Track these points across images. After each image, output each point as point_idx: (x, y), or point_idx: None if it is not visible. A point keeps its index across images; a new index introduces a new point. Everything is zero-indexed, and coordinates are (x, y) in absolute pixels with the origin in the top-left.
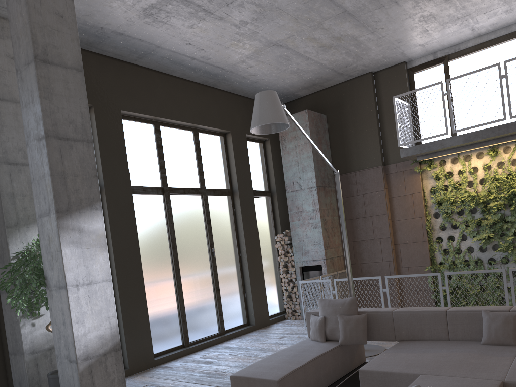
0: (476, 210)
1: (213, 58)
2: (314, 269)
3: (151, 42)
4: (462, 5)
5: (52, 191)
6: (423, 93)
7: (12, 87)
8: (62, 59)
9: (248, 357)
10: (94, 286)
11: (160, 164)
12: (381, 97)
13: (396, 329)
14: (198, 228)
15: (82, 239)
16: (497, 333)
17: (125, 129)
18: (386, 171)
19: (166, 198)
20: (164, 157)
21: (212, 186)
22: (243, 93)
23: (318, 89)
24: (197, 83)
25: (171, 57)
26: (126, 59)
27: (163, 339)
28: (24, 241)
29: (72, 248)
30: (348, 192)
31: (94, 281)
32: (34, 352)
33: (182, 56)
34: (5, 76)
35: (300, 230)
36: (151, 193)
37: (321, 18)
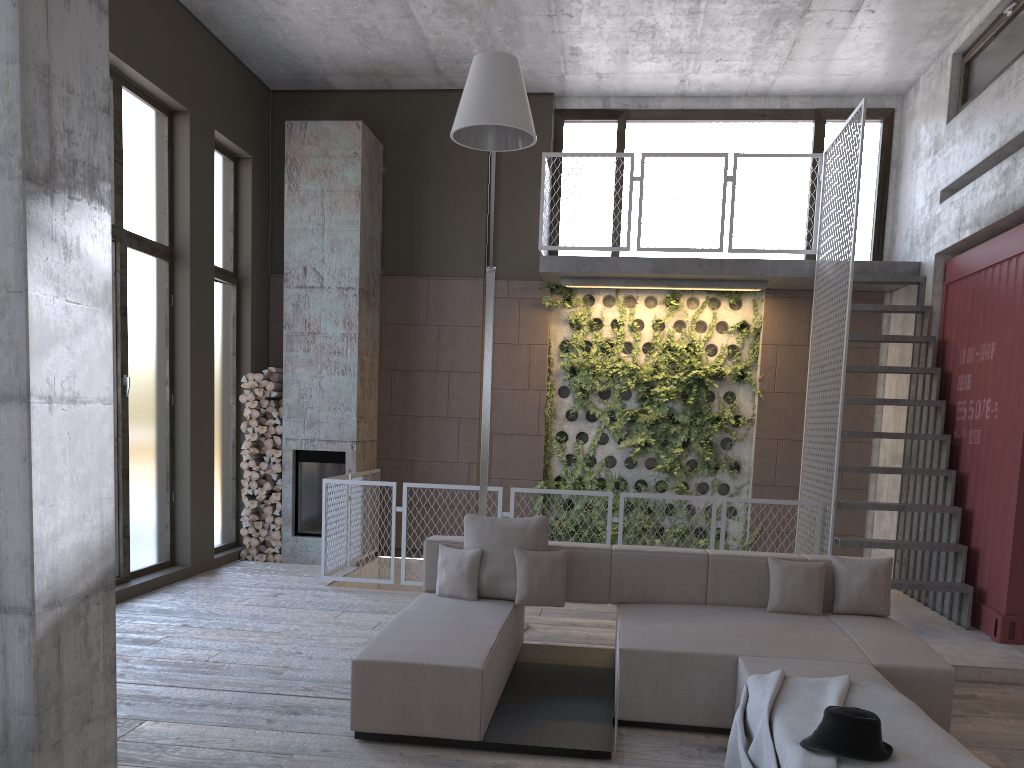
0: (626, 395)
1: None
2: (324, 460)
3: None
4: (702, 33)
5: (21, 111)
6: (575, 165)
7: None
8: None
9: (241, 631)
10: (81, 410)
11: None
12: None
13: (614, 582)
14: None
15: (69, 274)
16: (794, 595)
17: None
18: None
19: None
20: None
21: (135, 228)
22: (221, 34)
23: (375, 86)
24: None
25: None
26: None
27: None
28: None
29: (49, 293)
30: (408, 316)
31: (82, 398)
32: None
33: None
34: None
35: (307, 372)
36: None
37: None
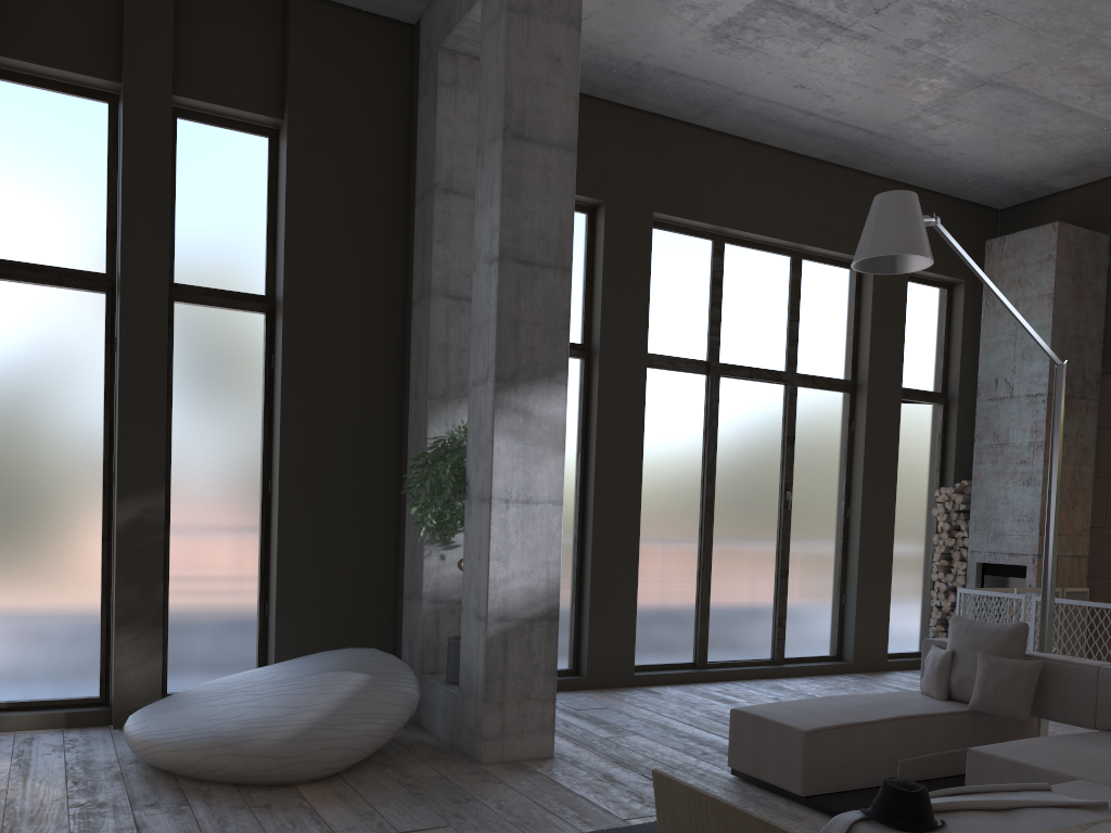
0: None
1: (850, 111)
2: (1008, 574)
3: (726, 84)
4: None
5: (495, 345)
6: None
7: (473, 172)
8: (545, 131)
9: None
10: (533, 507)
11: (711, 317)
12: None
13: (1099, 705)
14: (766, 448)
15: (528, 429)
16: None
17: (657, 246)
18: None
19: (710, 382)
20: (722, 304)
21: (812, 370)
22: (917, 182)
23: (1100, 175)
24: (816, 161)
25: (764, 111)
26: (679, 115)
27: (658, 643)
28: (451, 422)
29: (510, 441)
30: None
31: (534, 500)
32: (436, 600)
33: (785, 109)
34: (466, 155)
35: (993, 484)
36: (685, 370)
37: (1094, 27)
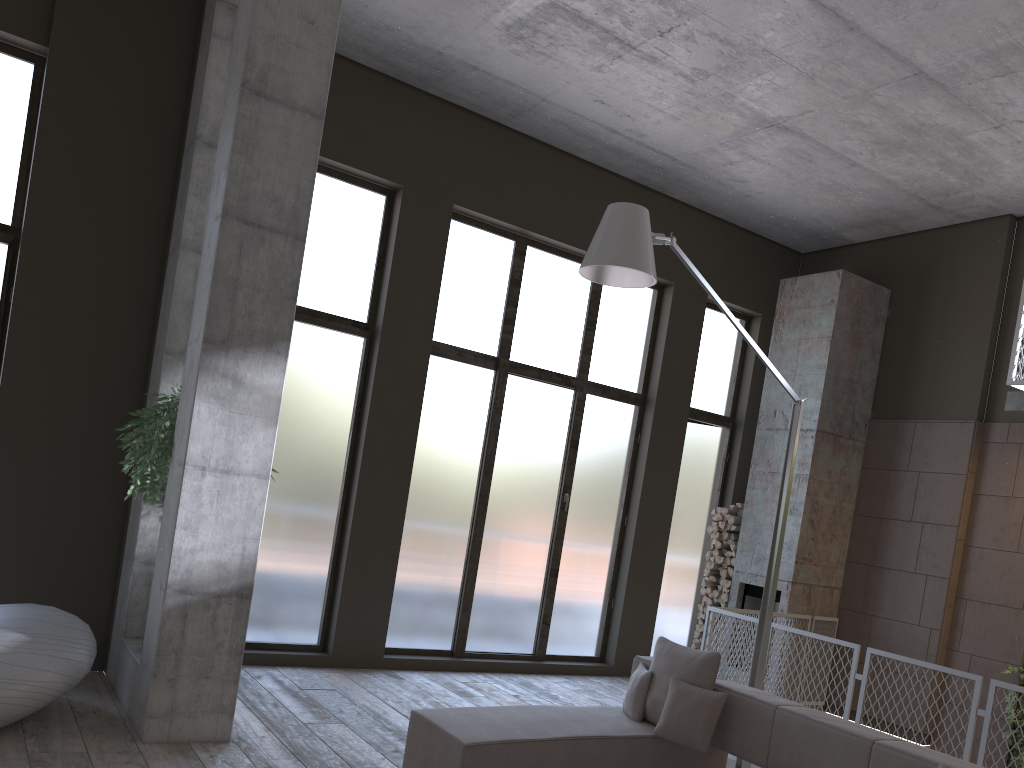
0: None
1: (652, 135)
2: None
3: (529, 88)
4: None
5: (207, 305)
6: None
7: None
8: (290, 93)
9: None
10: (234, 478)
11: (506, 315)
12: (1018, 273)
13: (772, 745)
14: (549, 449)
15: (237, 396)
16: None
17: (457, 239)
18: (983, 435)
19: (498, 378)
20: (519, 304)
21: (604, 380)
22: (724, 215)
23: (889, 233)
24: (626, 180)
25: (570, 122)
26: (489, 114)
27: (416, 628)
28: None
29: (214, 406)
30: (889, 460)
31: (236, 471)
32: (150, 563)
33: (590, 123)
34: None
35: (761, 509)
36: (473, 363)
37: (867, 83)
